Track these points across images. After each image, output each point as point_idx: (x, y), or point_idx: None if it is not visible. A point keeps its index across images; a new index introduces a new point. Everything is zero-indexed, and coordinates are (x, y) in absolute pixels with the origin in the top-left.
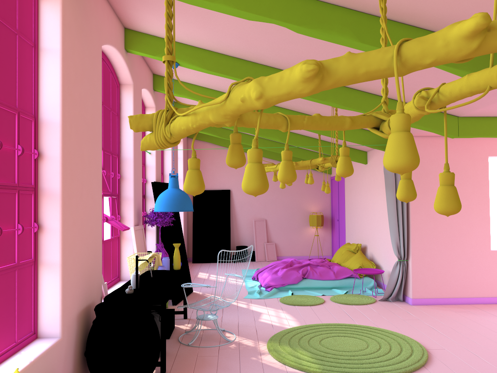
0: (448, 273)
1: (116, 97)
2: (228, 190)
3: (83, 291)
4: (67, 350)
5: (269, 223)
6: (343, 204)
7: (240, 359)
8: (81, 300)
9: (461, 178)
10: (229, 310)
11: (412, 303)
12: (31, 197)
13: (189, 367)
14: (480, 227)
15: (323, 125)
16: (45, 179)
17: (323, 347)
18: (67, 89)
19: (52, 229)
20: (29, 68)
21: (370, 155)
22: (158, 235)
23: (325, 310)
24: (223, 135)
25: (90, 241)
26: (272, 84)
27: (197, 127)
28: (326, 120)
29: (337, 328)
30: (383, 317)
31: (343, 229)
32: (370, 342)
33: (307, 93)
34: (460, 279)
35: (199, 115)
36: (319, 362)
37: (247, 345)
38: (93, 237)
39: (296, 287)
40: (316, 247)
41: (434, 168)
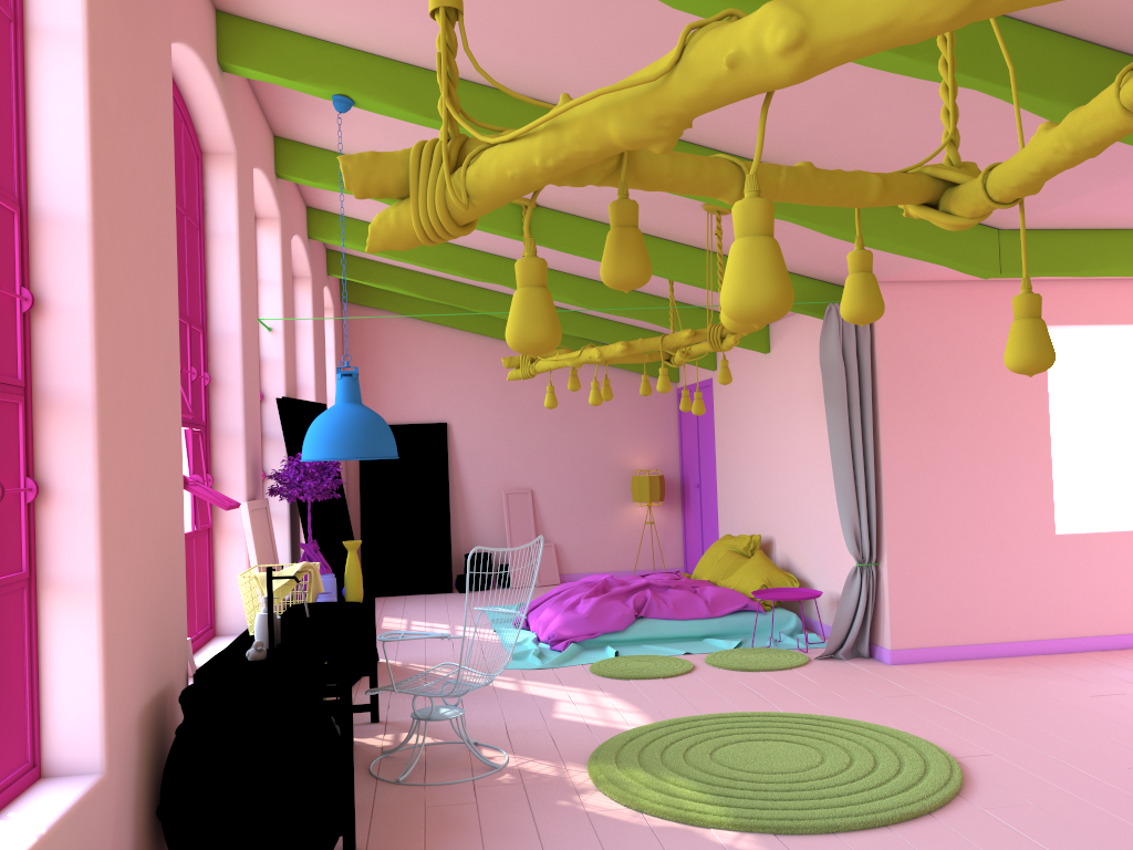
0: (968, 590)
1: (194, 184)
2: (443, 424)
3: (149, 656)
4: (119, 806)
5: (539, 499)
6: (711, 449)
7: (532, 806)
8: (146, 679)
9: (990, 374)
10: (478, 698)
11: (892, 660)
12: (16, 413)
13: (412, 834)
14: (1032, 484)
15: (820, 189)
16: (53, 367)
17: (723, 767)
18: (103, 136)
19: (73, 496)
20: (4, 75)
21: (776, 331)
22: (294, 527)
23: (701, 686)
24: (432, 292)
25: (161, 529)
26: (835, 6)
27: (558, 165)
28: (828, 178)
29: (741, 722)
30: (836, 694)
31: (712, 505)
32: (825, 749)
33: (944, 23)
34: (994, 602)
35: (571, 128)
36: (722, 801)
37: (540, 773)
38: (167, 520)
39: (623, 639)
40: (648, 551)
41: (931, 354)
